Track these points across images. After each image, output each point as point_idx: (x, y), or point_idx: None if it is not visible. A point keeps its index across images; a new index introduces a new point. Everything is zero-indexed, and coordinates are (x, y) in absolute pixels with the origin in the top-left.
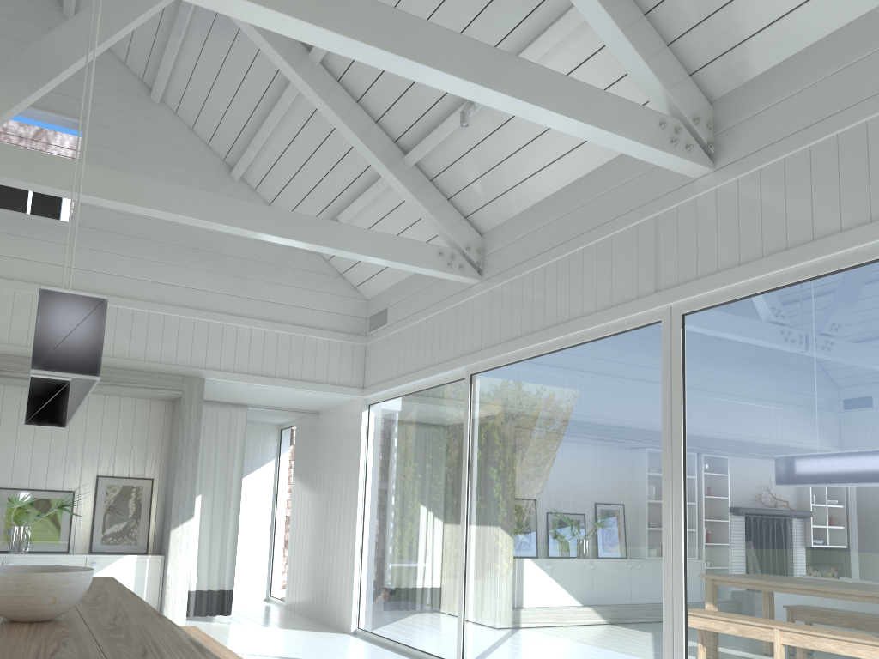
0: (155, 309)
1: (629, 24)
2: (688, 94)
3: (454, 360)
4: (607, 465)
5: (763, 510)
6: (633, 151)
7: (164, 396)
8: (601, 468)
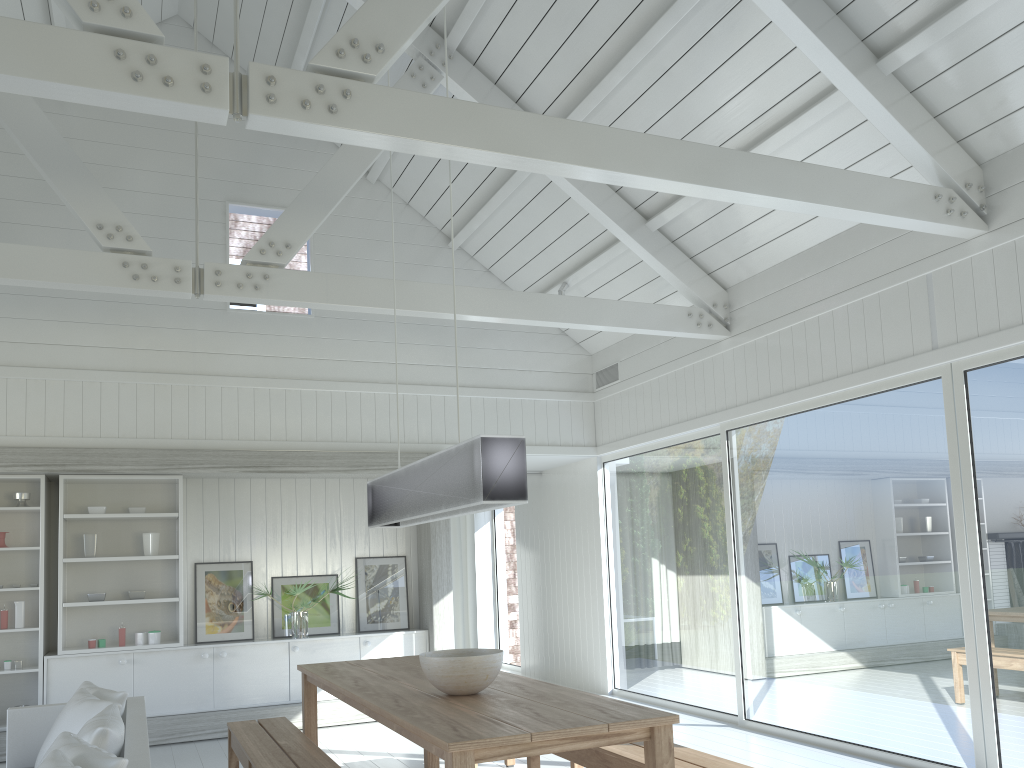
0: (394, 390)
1: (898, 106)
2: (957, 162)
3: (705, 417)
4: (892, 517)
5: None
6: (909, 226)
7: None
8: (886, 519)
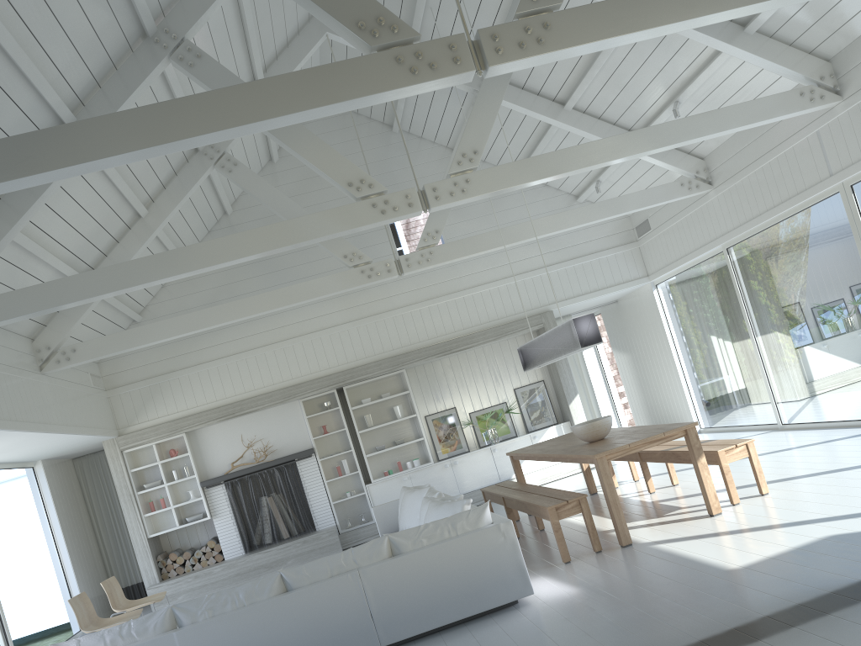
0: (509, 281)
1: (764, 50)
2: (812, 66)
3: (711, 243)
4: (833, 281)
5: None
6: (789, 116)
7: (533, 330)
8: (830, 283)
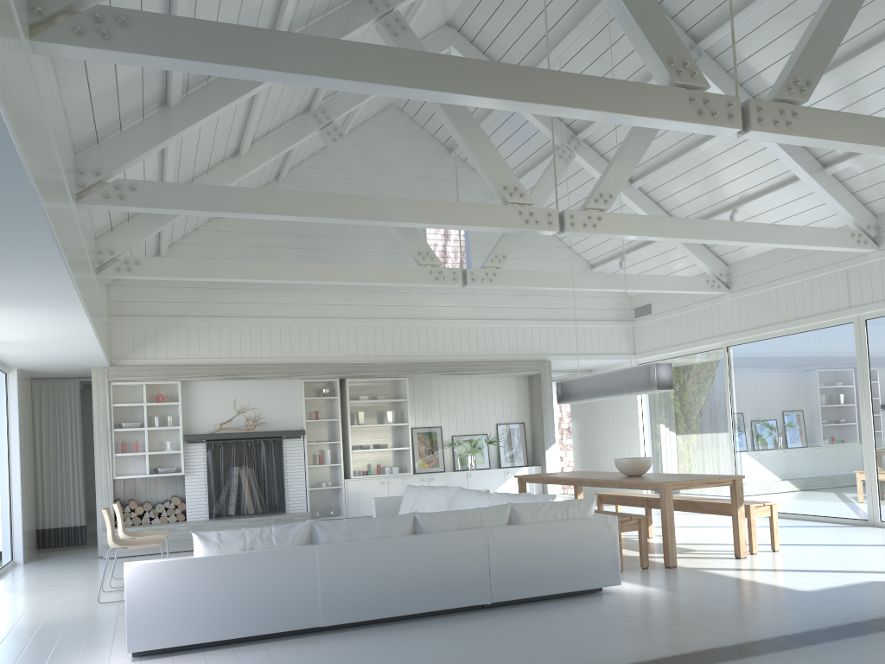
0: (519, 323)
1: (834, 190)
2: (863, 215)
3: (713, 338)
4: (826, 394)
5: None
6: (838, 249)
7: (529, 374)
8: (822, 396)
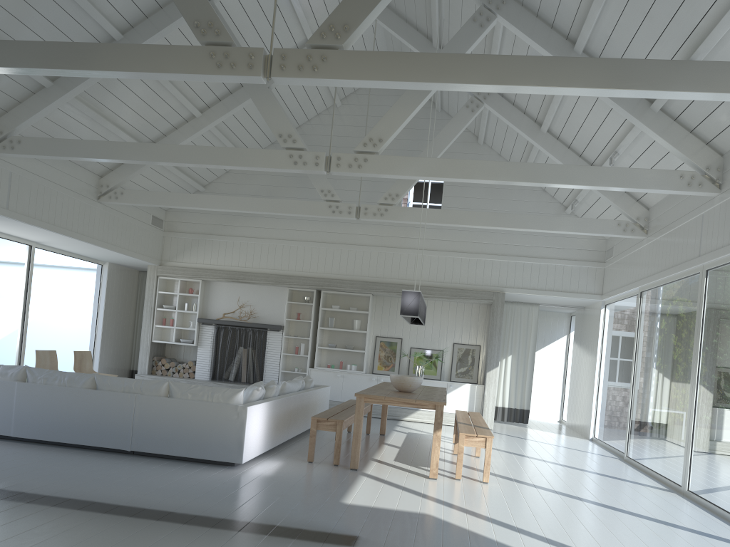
0: (480, 257)
1: (662, 128)
2: (703, 155)
3: (634, 283)
4: (678, 348)
5: (718, 373)
6: (664, 192)
7: (484, 303)
8: (676, 349)
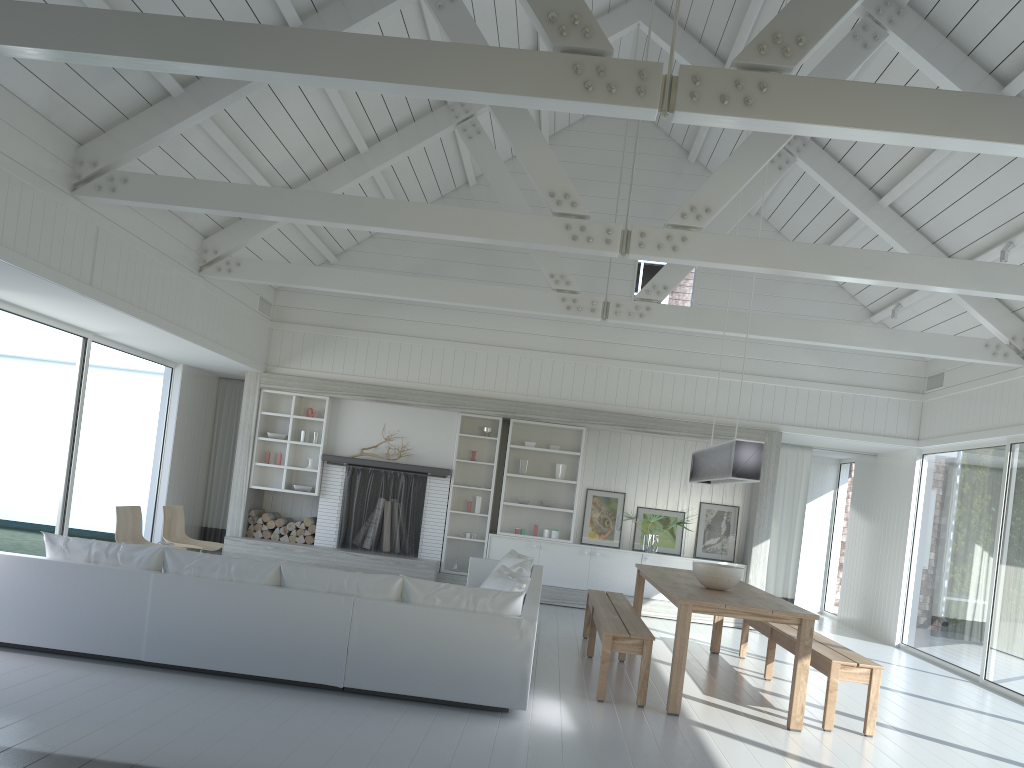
0: (746, 379)
1: None
2: None
3: (997, 429)
4: None
5: None
6: None
7: None
8: None
